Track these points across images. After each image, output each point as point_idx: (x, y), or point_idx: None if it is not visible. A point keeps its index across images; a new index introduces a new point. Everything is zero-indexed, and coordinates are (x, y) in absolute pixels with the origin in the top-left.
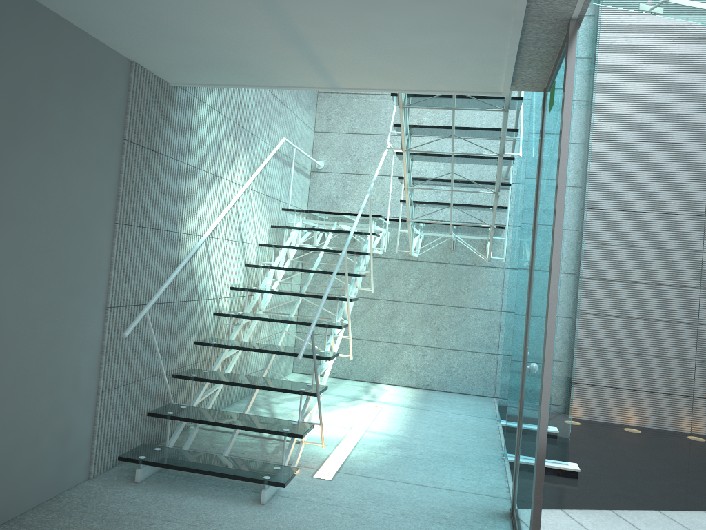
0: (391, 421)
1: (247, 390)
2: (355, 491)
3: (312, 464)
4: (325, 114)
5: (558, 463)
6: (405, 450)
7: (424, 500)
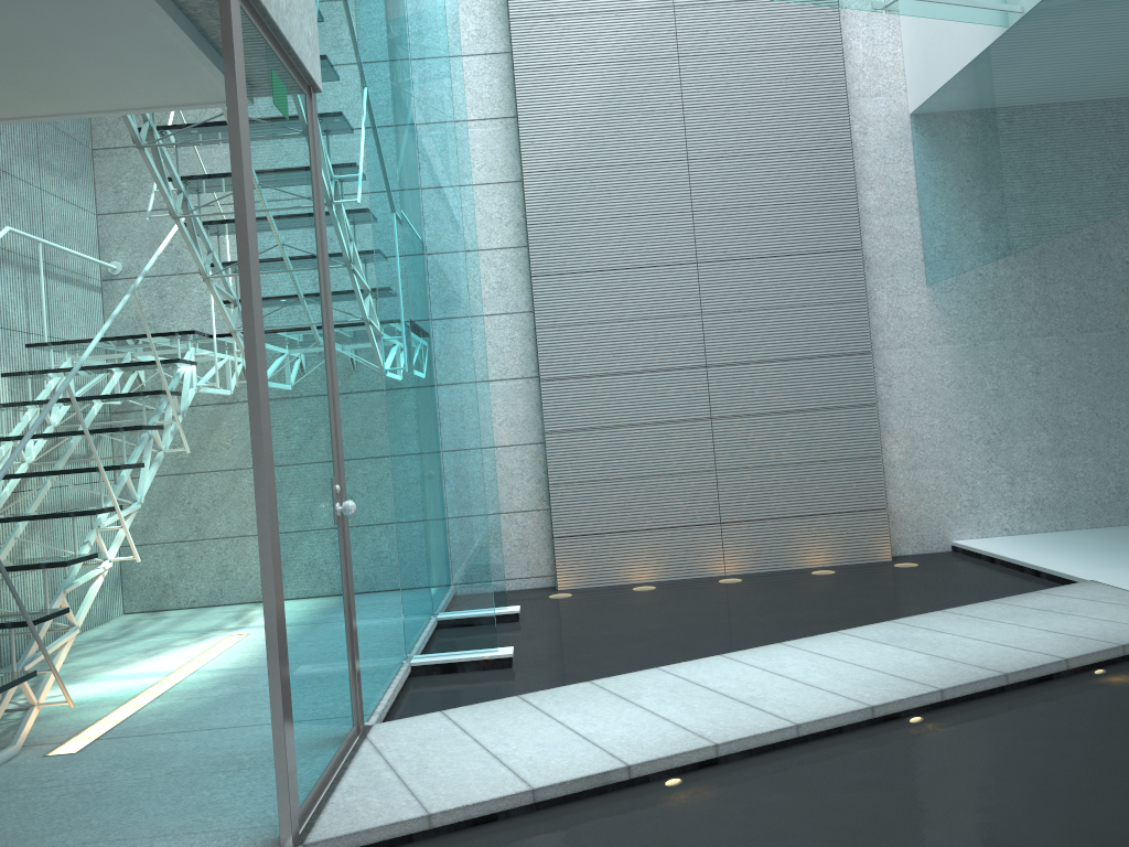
0: (250, 650)
1: (8, 655)
2: (109, 759)
3: (59, 737)
4: (110, 183)
5: (485, 651)
6: (242, 685)
7: (222, 746)
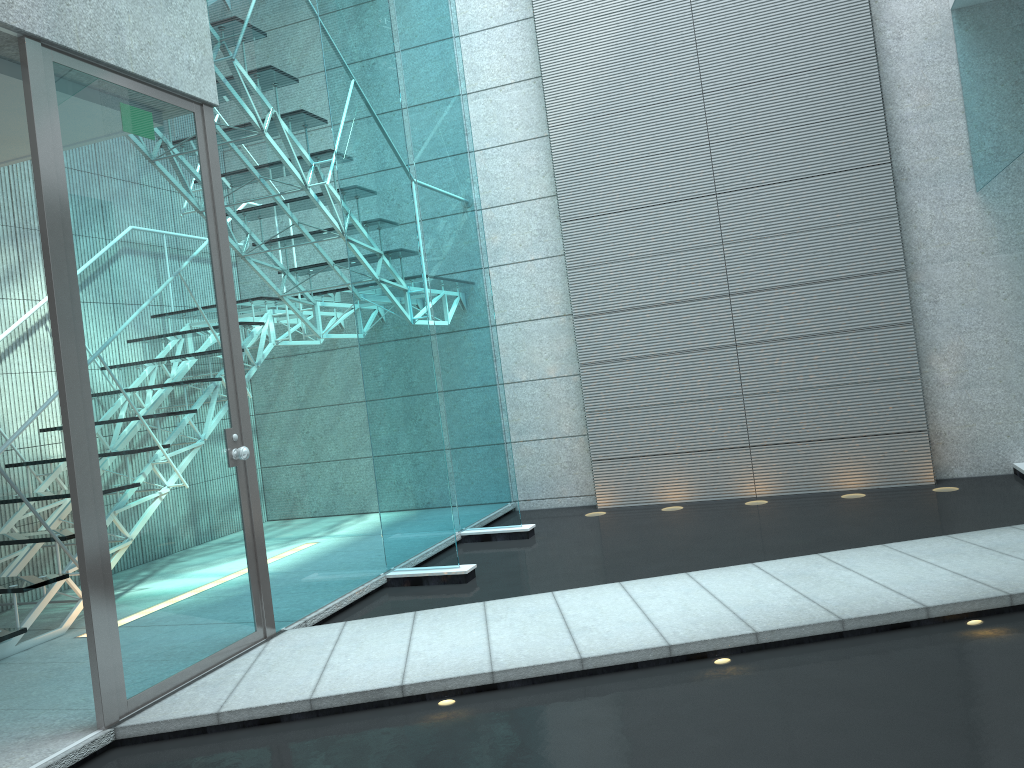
0: None
1: None
2: None
3: None
4: None
5: (448, 568)
6: None
7: None
